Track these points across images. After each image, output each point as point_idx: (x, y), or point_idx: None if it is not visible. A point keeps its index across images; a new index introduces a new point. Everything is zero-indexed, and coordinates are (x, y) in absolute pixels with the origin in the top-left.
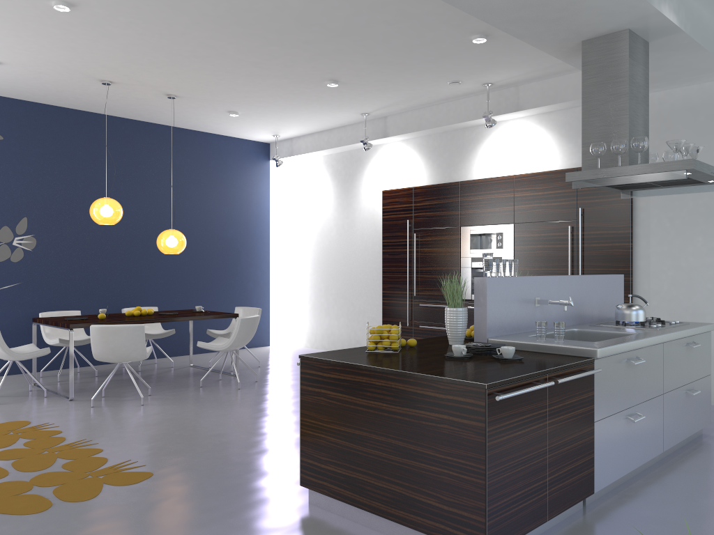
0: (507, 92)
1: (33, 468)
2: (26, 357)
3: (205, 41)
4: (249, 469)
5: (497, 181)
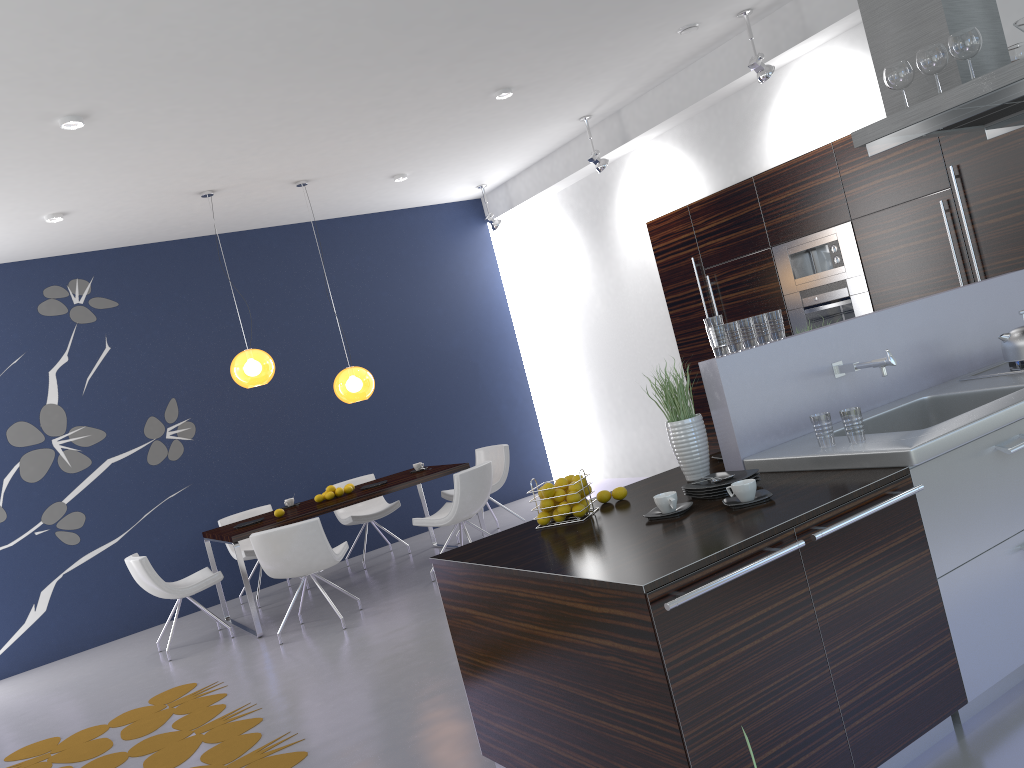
0: (782, 14)
1: (166, 766)
2: (193, 591)
3: (285, 100)
4: (440, 726)
5: (808, 160)
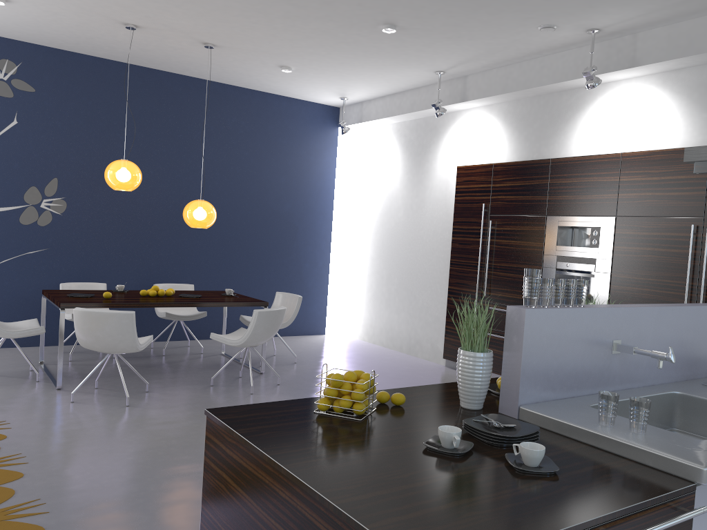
0: (620, 43)
1: None
2: (16, 336)
3: None
4: None
5: (598, 160)
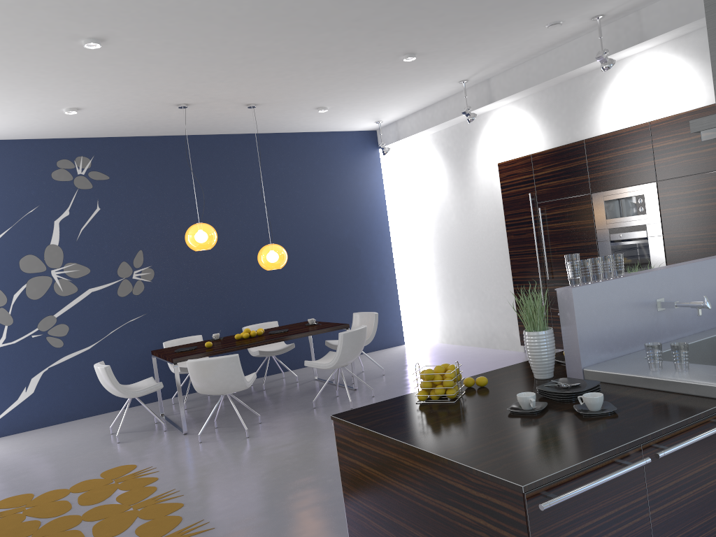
0: (626, 21)
1: (109, 533)
2: (140, 394)
3: (250, 44)
4: (318, 534)
5: (629, 132)
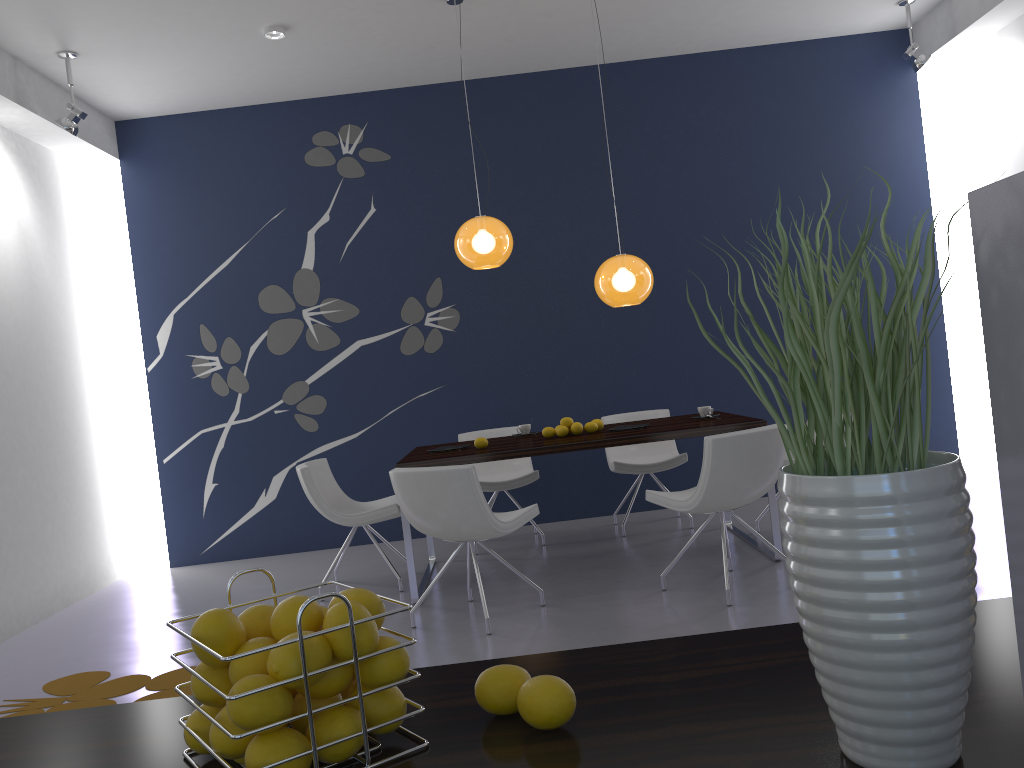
0: None
1: None
2: (359, 522)
3: None
4: None
5: None
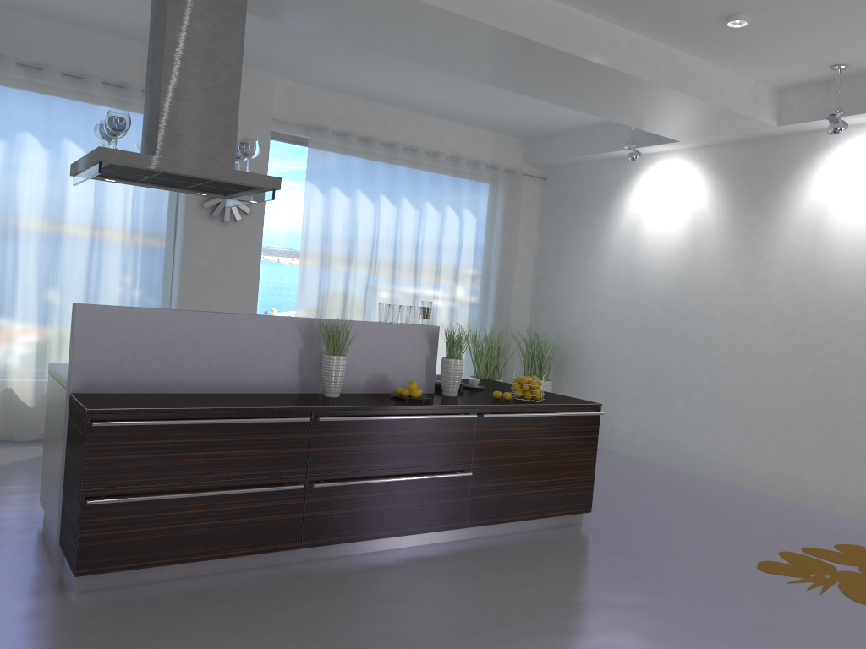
0: None
1: None
2: None
3: None
4: (655, 559)
5: None
